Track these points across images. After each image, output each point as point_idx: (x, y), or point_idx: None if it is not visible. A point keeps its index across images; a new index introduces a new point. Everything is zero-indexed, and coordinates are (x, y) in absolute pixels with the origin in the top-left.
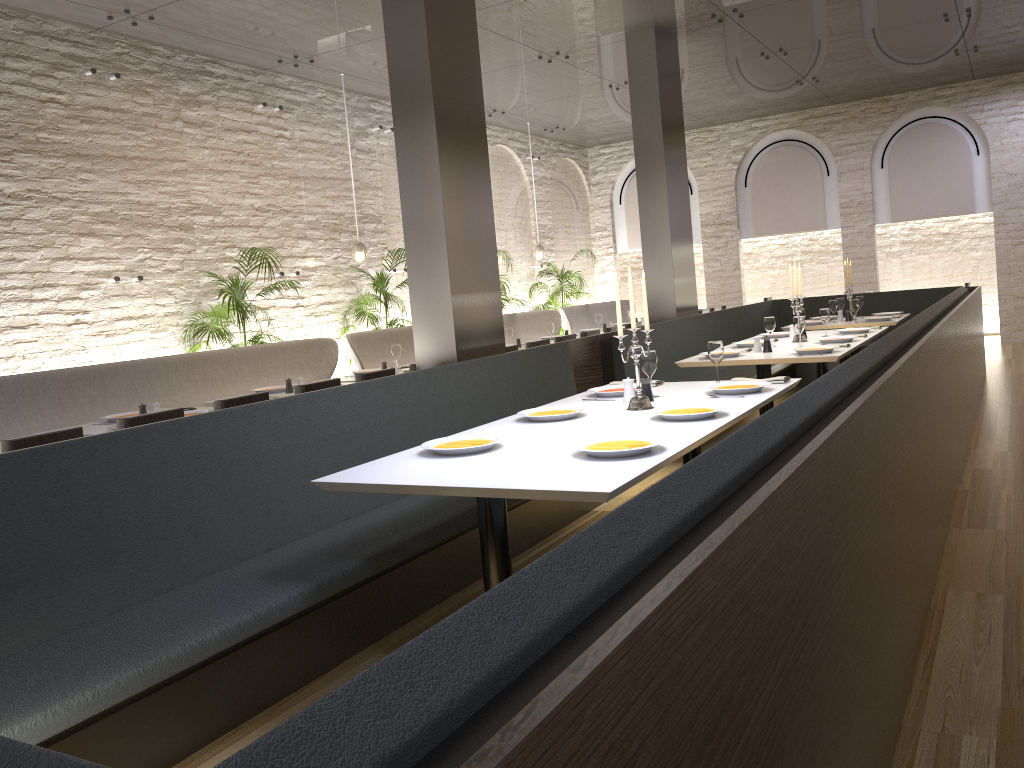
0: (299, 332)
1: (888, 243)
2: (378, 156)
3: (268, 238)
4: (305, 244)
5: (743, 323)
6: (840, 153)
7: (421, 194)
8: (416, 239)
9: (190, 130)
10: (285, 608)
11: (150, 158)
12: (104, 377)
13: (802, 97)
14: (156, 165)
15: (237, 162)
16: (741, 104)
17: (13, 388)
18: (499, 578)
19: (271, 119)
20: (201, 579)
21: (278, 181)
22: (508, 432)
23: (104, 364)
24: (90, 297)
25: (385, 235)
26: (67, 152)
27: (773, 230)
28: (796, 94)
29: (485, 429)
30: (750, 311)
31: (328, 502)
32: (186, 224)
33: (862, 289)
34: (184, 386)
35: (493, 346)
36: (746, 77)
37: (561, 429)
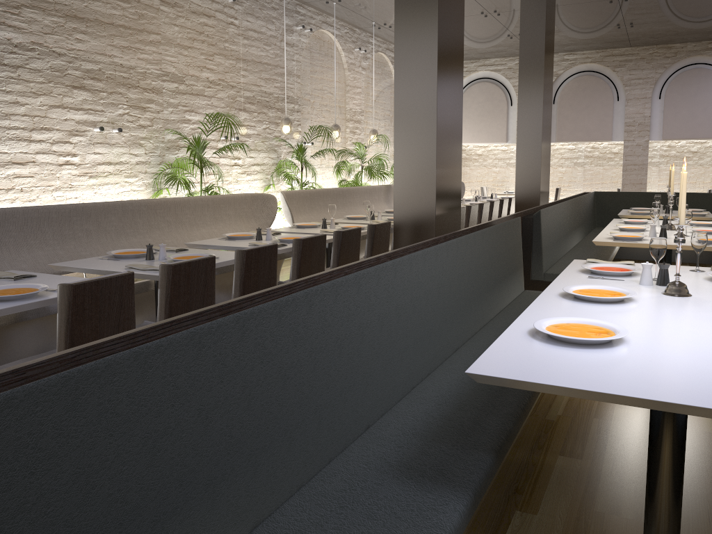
0: (235, 186)
1: (650, 155)
2: (300, 50)
3: (218, 107)
4: (244, 115)
5: (584, 208)
6: (629, 84)
7: (416, 75)
8: (406, 116)
9: (165, 8)
10: (459, 529)
11: (133, 28)
12: (98, 214)
13: (611, 38)
14: (137, 34)
15: (199, 40)
16: (565, 39)
17: (23, 219)
18: (675, 496)
19: (226, 8)
20: (324, 470)
21: (228, 60)
22: (585, 314)
23: (99, 203)
24: (79, 142)
25: (300, 114)
26: (67, 13)
27: (571, 138)
28: (609, 35)
29: (549, 307)
30: (587, 199)
31: (402, 372)
32: (158, 88)
33: (634, 188)
34: (160, 226)
35: (454, 216)
36: (584, 17)
37: (642, 315)
